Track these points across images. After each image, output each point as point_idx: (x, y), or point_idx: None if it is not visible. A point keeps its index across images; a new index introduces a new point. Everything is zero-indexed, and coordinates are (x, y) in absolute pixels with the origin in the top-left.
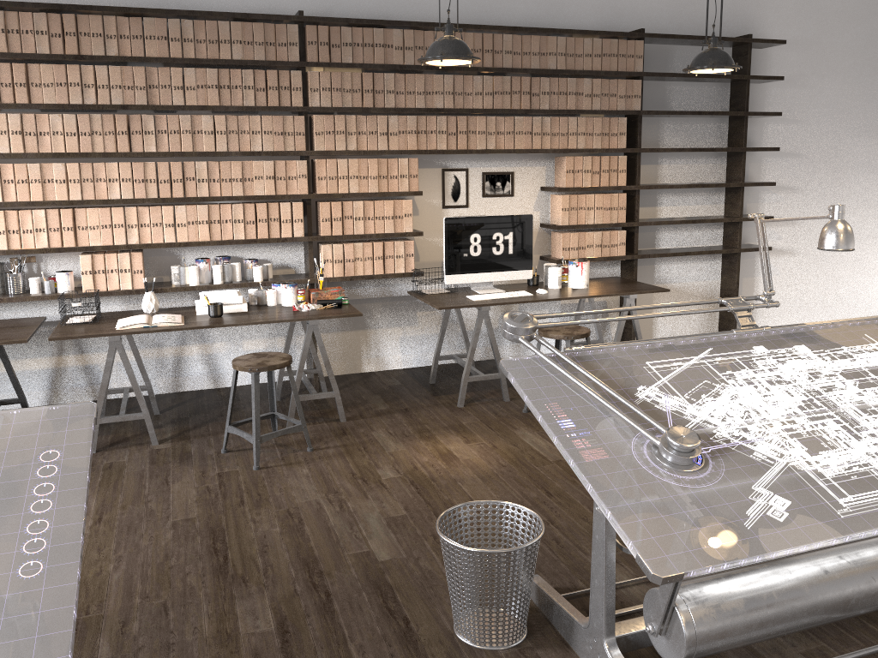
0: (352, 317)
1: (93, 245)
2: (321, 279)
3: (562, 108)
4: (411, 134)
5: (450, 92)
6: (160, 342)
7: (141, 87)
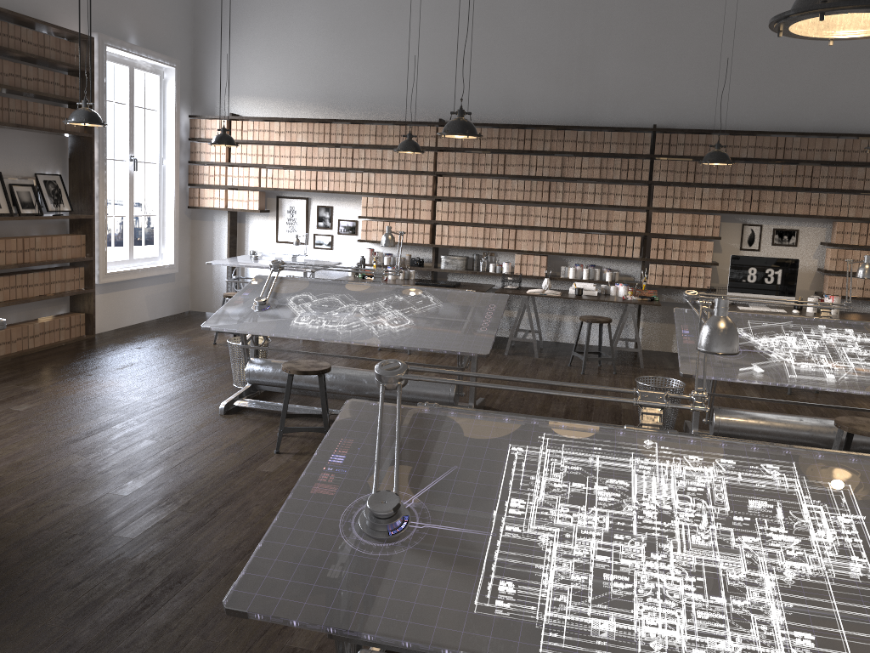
0: (669, 314)
1: (522, 249)
2: (644, 284)
3: (837, 187)
4: (717, 200)
5: (748, 175)
6: (550, 310)
7: (559, 167)
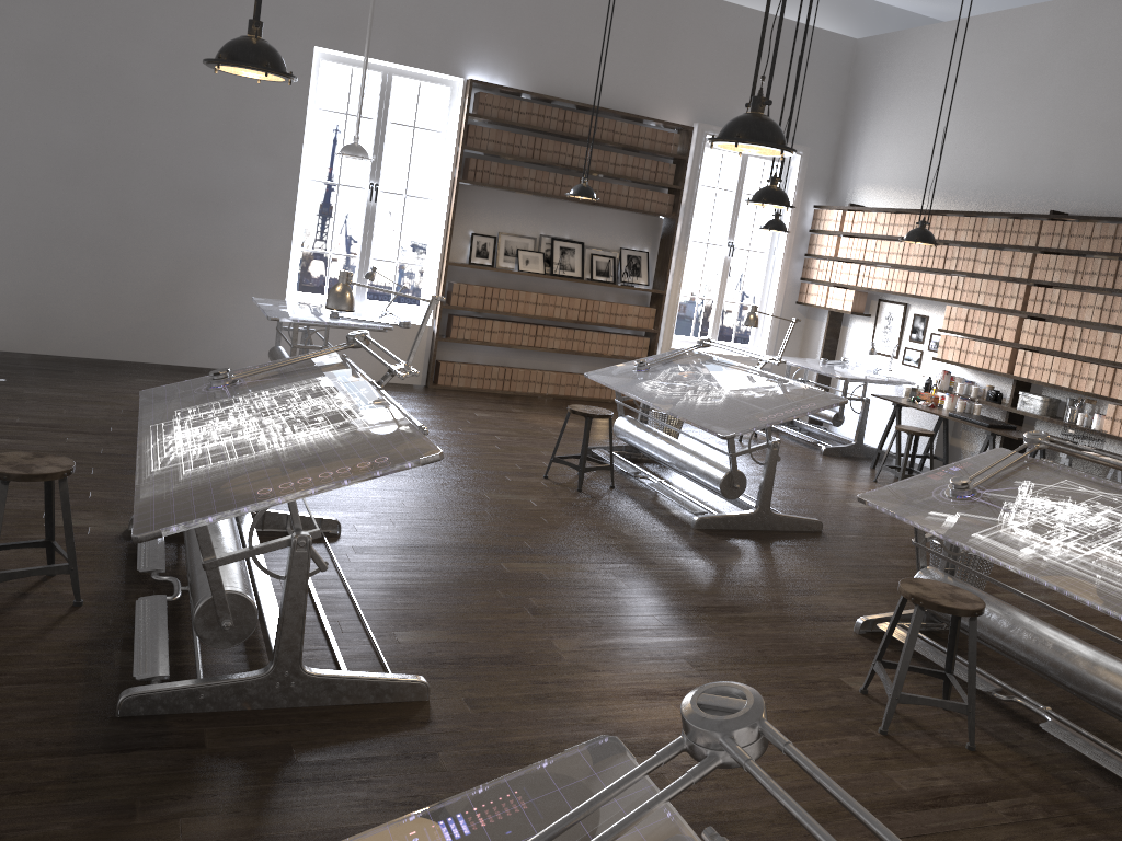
0: None
1: (1119, 398)
2: None
3: None
4: None
5: None
6: None
7: None
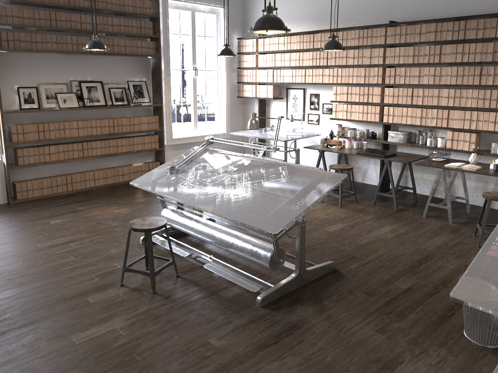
0: None
1: (454, 127)
2: None
3: None
4: None
5: None
6: (486, 180)
7: (490, 53)
